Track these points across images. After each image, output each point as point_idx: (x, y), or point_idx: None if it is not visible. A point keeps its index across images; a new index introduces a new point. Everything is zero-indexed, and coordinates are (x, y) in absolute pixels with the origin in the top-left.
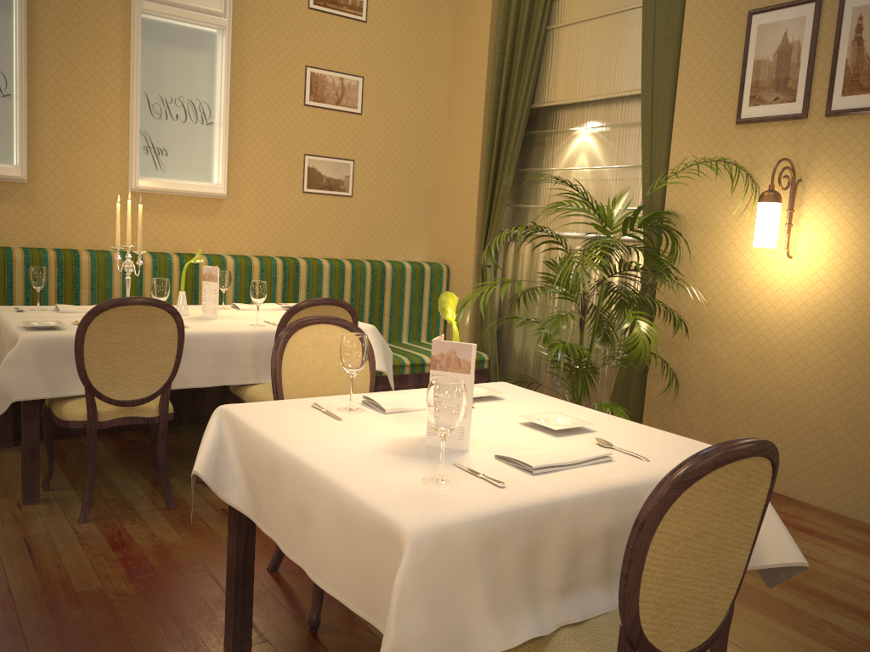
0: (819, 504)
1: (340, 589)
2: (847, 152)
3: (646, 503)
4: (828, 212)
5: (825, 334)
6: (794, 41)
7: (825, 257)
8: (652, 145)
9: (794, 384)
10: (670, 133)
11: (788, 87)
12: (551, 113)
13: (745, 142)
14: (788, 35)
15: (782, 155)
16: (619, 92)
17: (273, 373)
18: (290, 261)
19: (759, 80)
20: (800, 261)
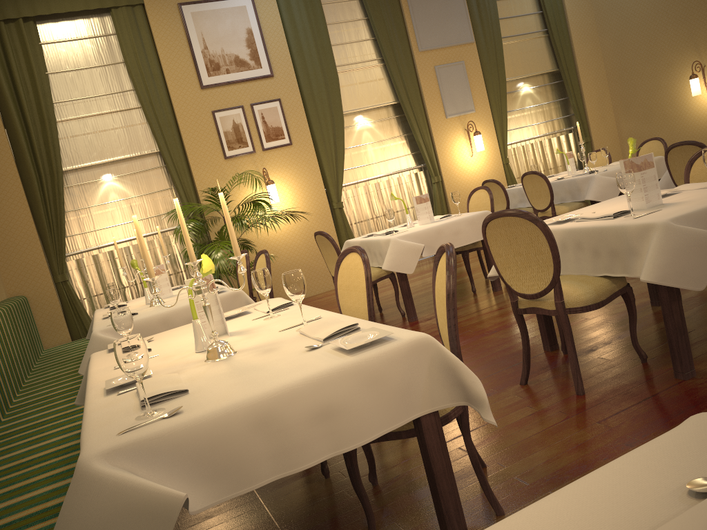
0: (318, 293)
1: (474, 239)
2: (276, 163)
3: (490, 196)
4: (278, 186)
5: (295, 231)
6: (239, 123)
7: (283, 203)
8: (178, 176)
9: (291, 254)
10: (188, 169)
11: (243, 141)
12: (73, 173)
13: (232, 166)
14: (234, 120)
15: (251, 168)
16: (138, 154)
17: (338, 249)
18: (6, 305)
19: (229, 139)
20: (275, 207)
